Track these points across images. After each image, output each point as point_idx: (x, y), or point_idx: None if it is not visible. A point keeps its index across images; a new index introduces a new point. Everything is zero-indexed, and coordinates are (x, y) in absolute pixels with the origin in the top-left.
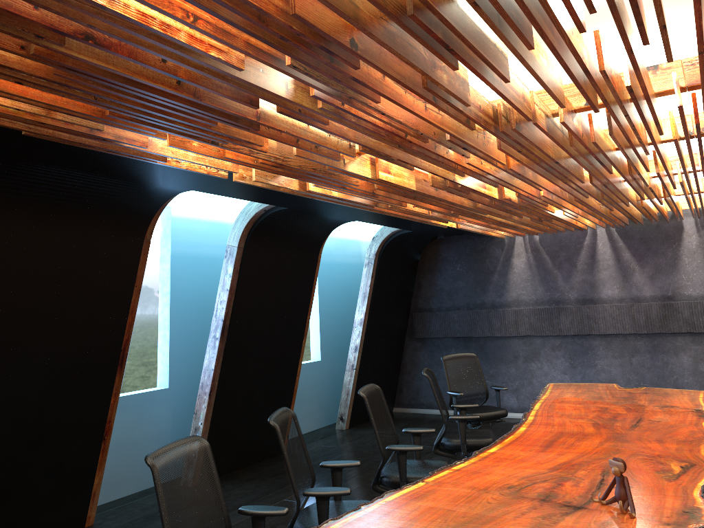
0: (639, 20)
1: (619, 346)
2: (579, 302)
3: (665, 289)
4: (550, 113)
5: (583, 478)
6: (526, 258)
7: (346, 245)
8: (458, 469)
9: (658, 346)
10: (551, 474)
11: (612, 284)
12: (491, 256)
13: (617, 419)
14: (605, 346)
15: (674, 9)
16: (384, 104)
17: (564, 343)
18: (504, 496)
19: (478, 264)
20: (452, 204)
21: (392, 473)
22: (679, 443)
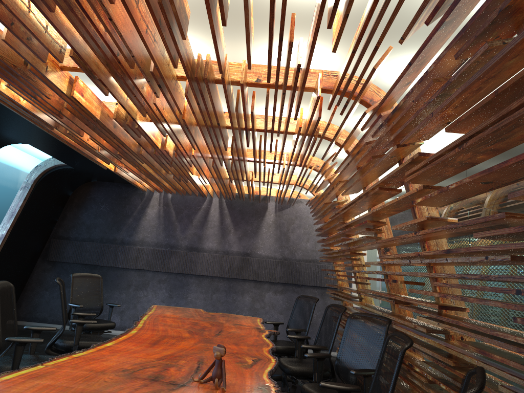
0: (337, 2)
1: (207, 285)
2: (187, 249)
3: (246, 248)
4: (230, 79)
5: (184, 365)
6: (158, 209)
7: (7, 170)
8: (78, 356)
9: (233, 287)
10: (158, 362)
11: (214, 239)
12: (132, 204)
13: (205, 329)
14: (197, 283)
15: (327, 35)
16: (114, 12)
17: (168, 278)
18: (120, 376)
19: (120, 208)
20: (122, 145)
21: (5, 364)
22: (249, 346)
